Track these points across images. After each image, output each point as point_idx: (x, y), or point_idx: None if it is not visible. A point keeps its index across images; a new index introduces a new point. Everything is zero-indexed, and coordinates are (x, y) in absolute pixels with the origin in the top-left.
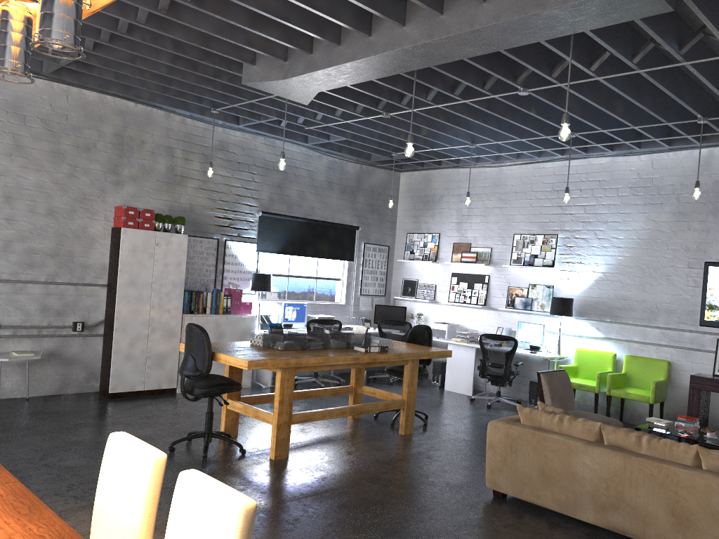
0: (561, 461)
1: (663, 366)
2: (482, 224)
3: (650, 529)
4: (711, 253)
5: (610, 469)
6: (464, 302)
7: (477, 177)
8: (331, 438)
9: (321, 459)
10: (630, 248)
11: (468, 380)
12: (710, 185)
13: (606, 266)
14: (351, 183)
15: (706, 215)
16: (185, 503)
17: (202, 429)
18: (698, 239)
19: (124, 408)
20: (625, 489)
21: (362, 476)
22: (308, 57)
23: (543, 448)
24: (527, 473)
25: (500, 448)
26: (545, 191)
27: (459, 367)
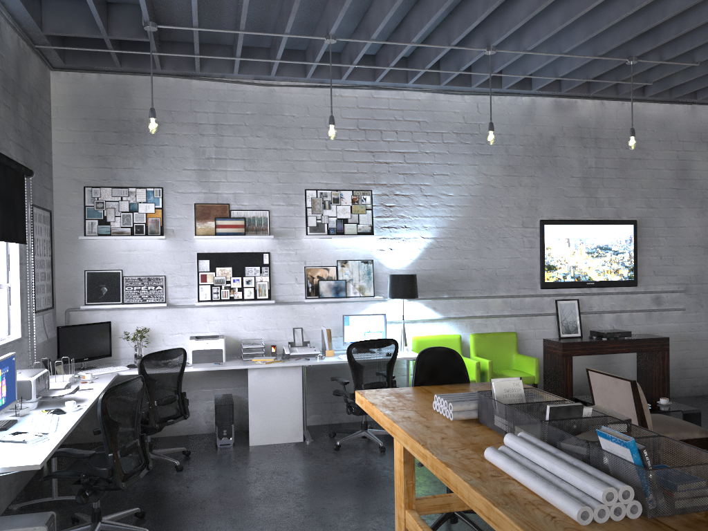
0: None
1: (513, 338)
2: (246, 173)
3: None
4: (542, 211)
5: None
6: (231, 299)
7: (230, 97)
8: None
9: None
10: (462, 207)
11: (295, 419)
12: (535, 138)
13: (437, 230)
14: (11, 73)
15: (534, 170)
16: None
17: None
18: (529, 196)
19: None
20: None
21: None
22: None
23: None
24: None
25: None
26: (348, 130)
27: (275, 402)
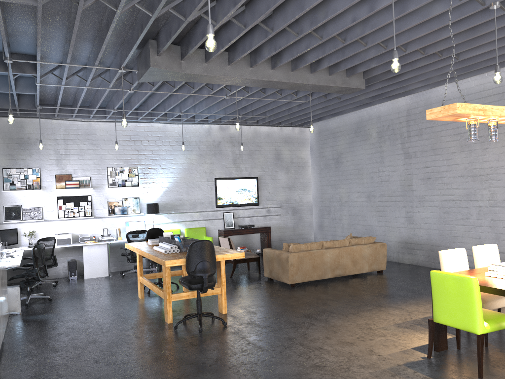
0: (319, 259)
1: (204, 229)
2: (79, 160)
3: (346, 270)
4: (216, 174)
5: (335, 255)
6: (73, 216)
7: (71, 127)
8: (187, 303)
9: (229, 305)
10: (179, 173)
11: (104, 266)
12: (211, 142)
13: (168, 183)
14: None
15: (211, 156)
16: (483, 252)
17: (146, 327)
18: (209, 167)
19: (47, 351)
20: (340, 260)
21: (260, 300)
22: (204, 64)
23: (313, 256)
24: (307, 269)
25: (296, 264)
26: (126, 140)
27: (95, 260)
